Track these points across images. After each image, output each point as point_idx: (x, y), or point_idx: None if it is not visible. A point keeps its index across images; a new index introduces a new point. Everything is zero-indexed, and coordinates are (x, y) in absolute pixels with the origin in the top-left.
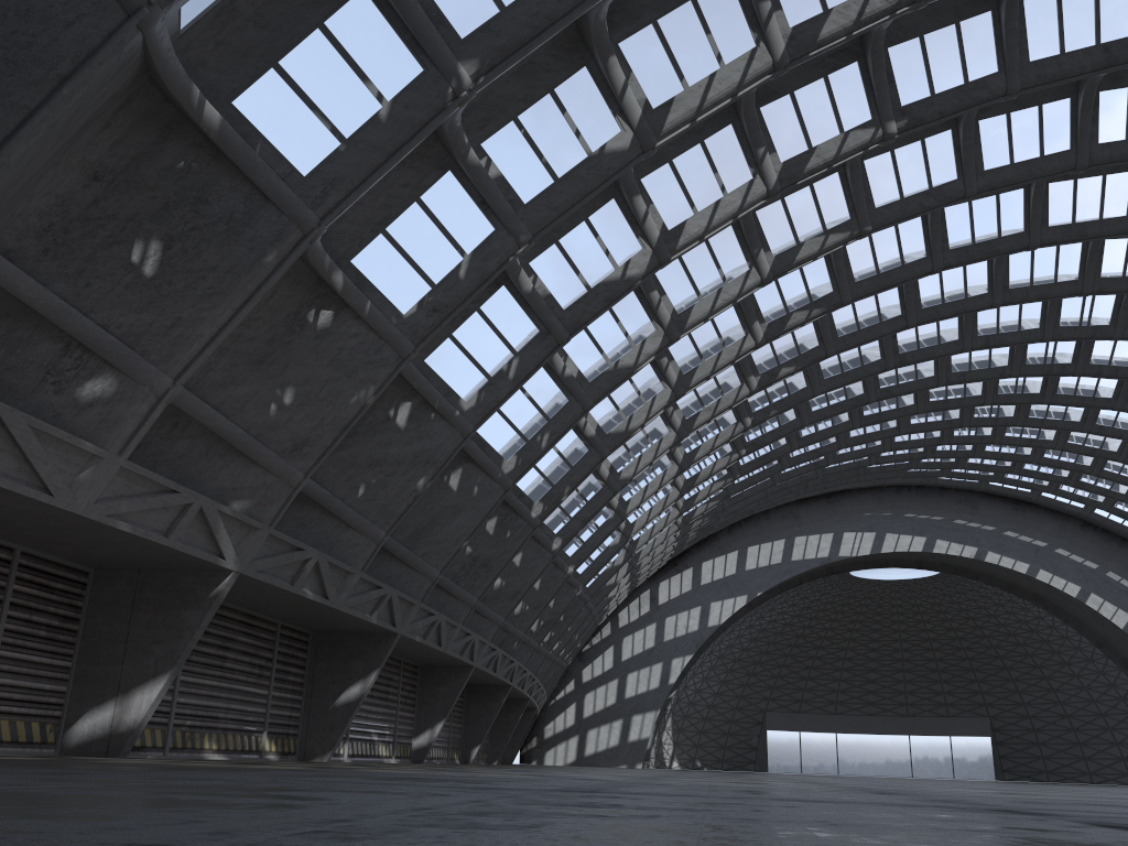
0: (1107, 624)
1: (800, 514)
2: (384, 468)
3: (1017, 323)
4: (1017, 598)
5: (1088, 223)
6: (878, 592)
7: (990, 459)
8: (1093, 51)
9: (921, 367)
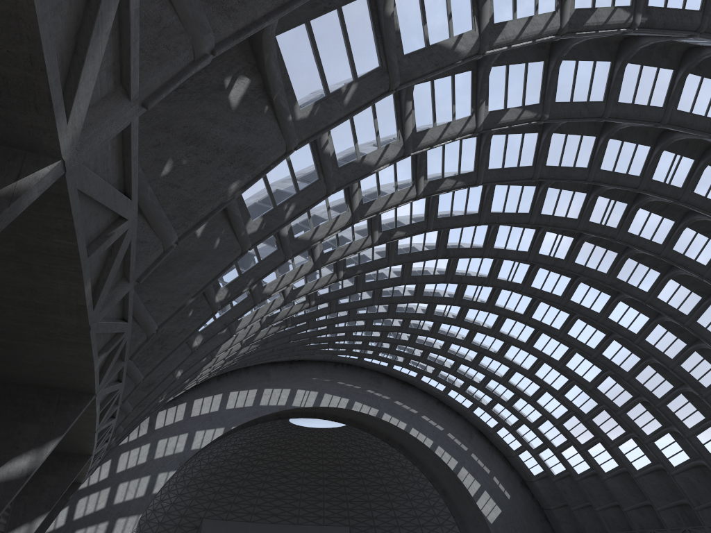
0: (441, 466)
1: (270, 373)
2: (201, 151)
3: (517, 245)
4: (388, 446)
5: (621, 174)
6: (300, 435)
7: (417, 349)
8: None
9: (439, 266)
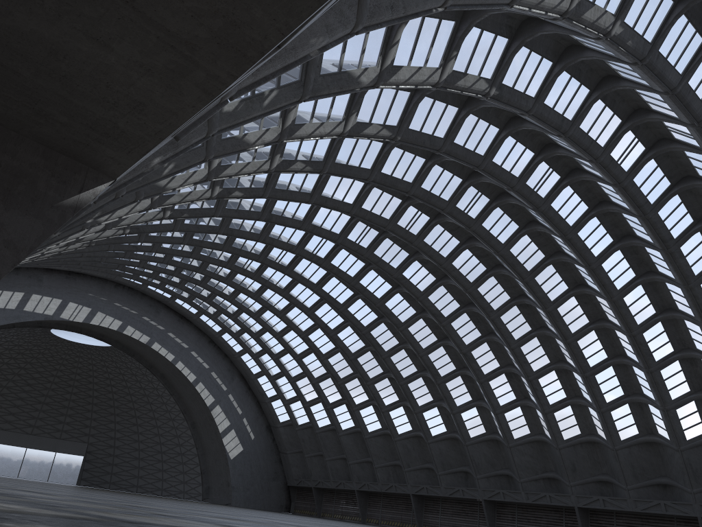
0: (198, 401)
1: (43, 279)
2: None
3: (331, 226)
4: (150, 374)
5: (435, 195)
6: (58, 347)
7: (207, 290)
8: (560, 117)
9: (256, 225)
